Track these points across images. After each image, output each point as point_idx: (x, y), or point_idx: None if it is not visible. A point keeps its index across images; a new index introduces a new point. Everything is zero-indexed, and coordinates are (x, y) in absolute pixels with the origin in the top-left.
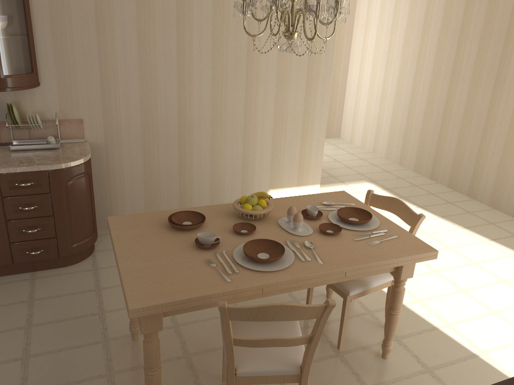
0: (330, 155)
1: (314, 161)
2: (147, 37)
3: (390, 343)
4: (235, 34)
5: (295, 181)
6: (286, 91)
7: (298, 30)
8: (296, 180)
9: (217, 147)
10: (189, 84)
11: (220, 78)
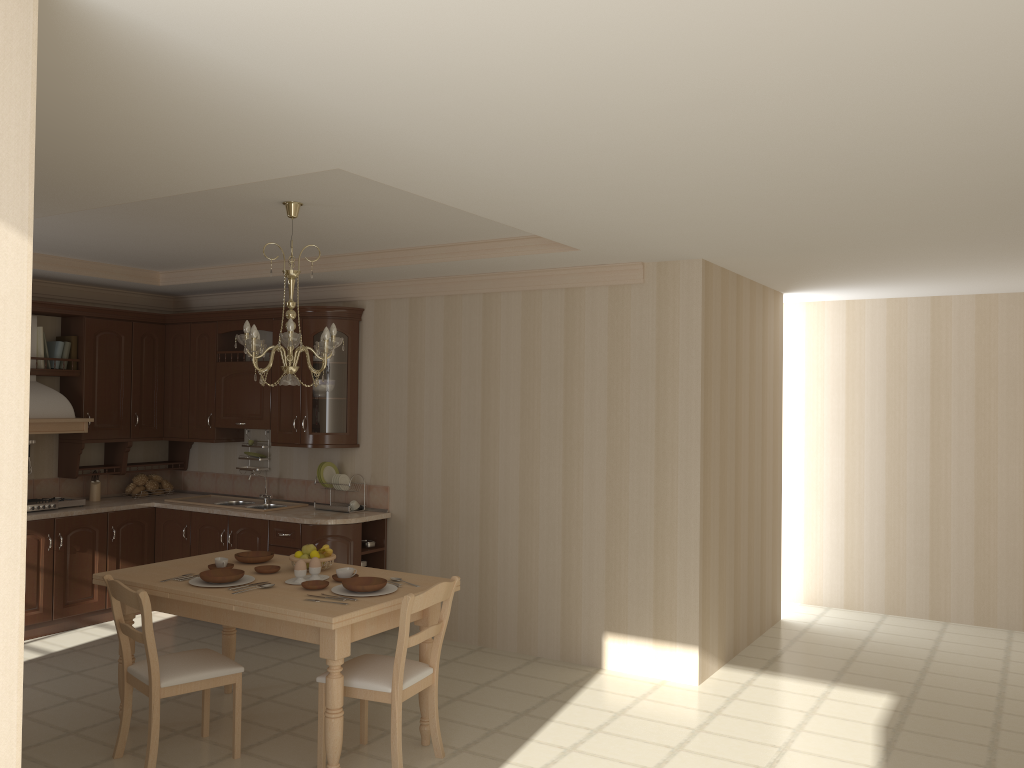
0: (942, 650)
1: (683, 597)
2: (452, 397)
3: (328, 765)
4: (549, 391)
5: (651, 627)
6: (623, 472)
7: (636, 382)
8: (652, 626)
9: (527, 544)
10: (494, 454)
11: (530, 447)
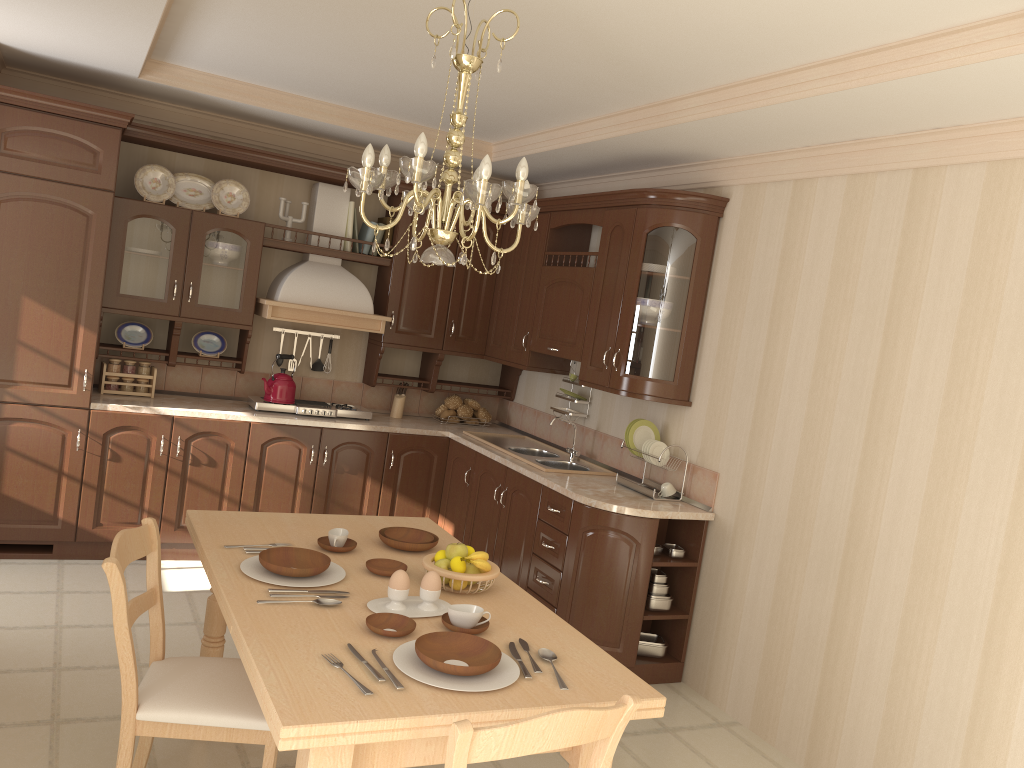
0: None
1: None
2: (832, 347)
3: None
4: (1008, 356)
5: None
6: None
7: None
8: None
9: (914, 630)
10: (884, 456)
11: (952, 457)
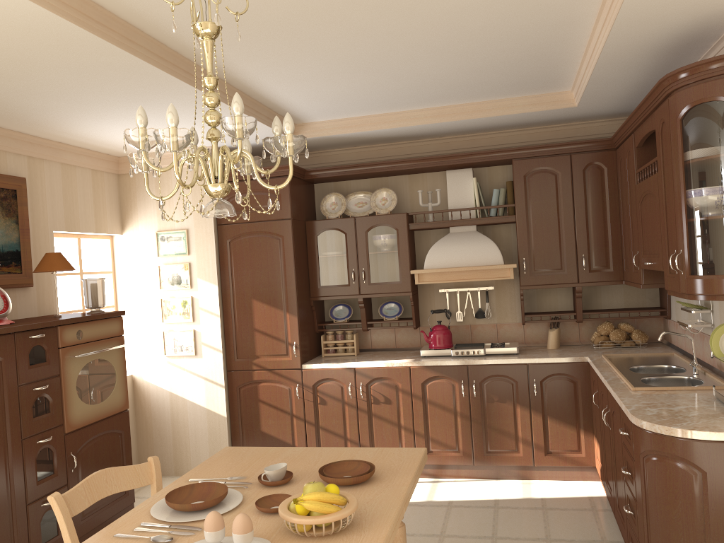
0: None
1: None
2: None
3: None
4: None
5: None
6: None
7: None
8: None
9: None
10: None
11: None
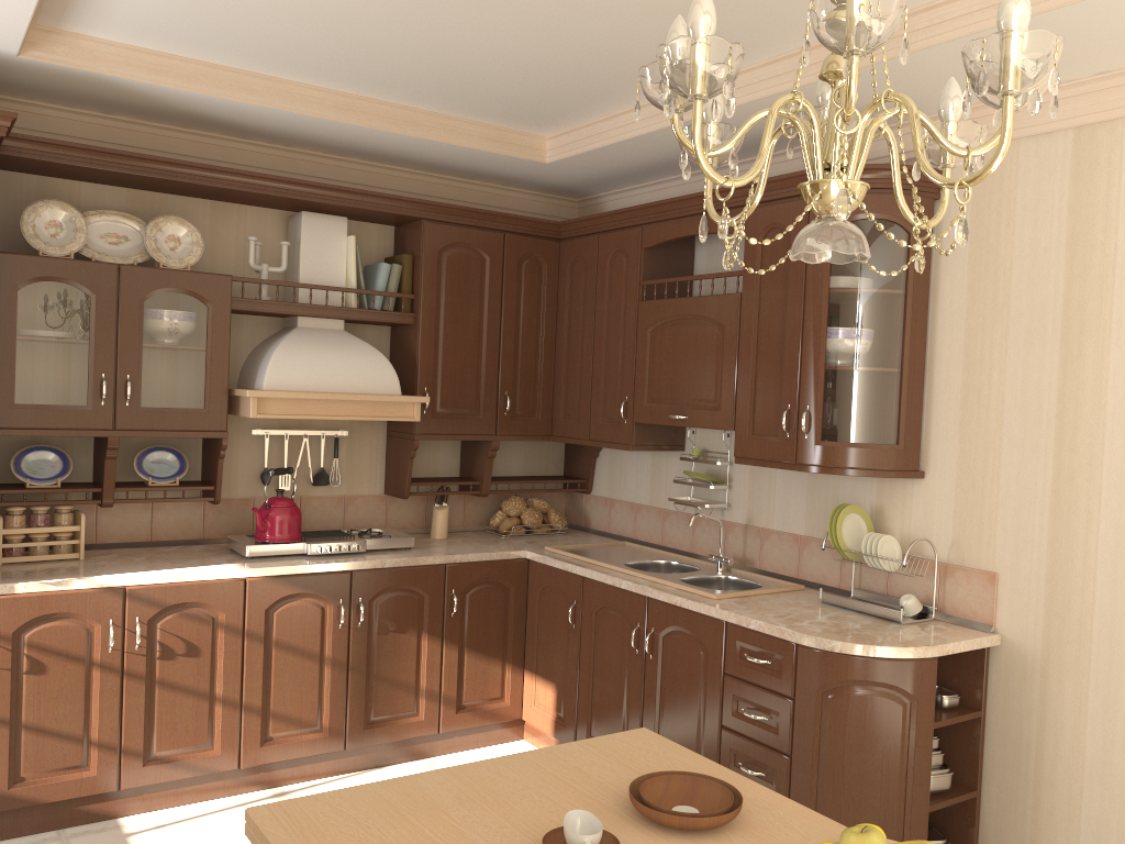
0: None
1: None
2: None
3: None
4: None
5: None
6: None
7: None
8: None
9: None
10: None
11: None
